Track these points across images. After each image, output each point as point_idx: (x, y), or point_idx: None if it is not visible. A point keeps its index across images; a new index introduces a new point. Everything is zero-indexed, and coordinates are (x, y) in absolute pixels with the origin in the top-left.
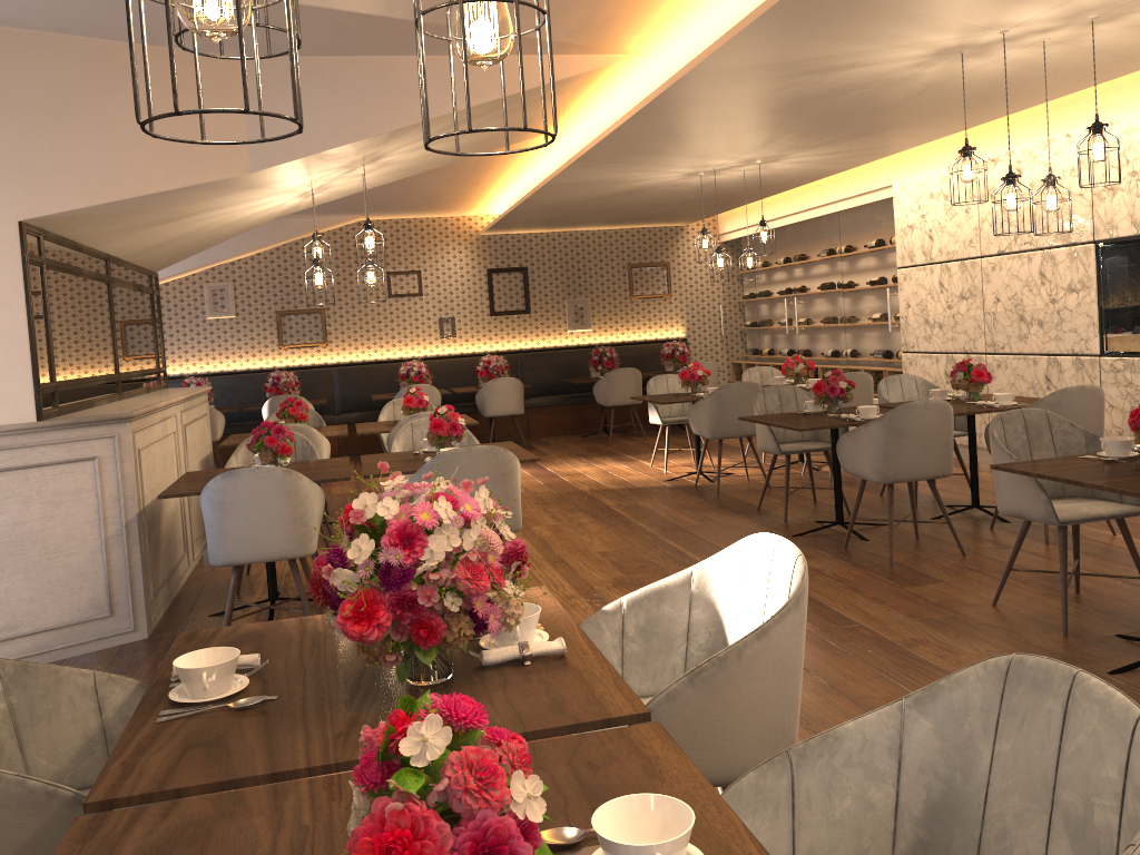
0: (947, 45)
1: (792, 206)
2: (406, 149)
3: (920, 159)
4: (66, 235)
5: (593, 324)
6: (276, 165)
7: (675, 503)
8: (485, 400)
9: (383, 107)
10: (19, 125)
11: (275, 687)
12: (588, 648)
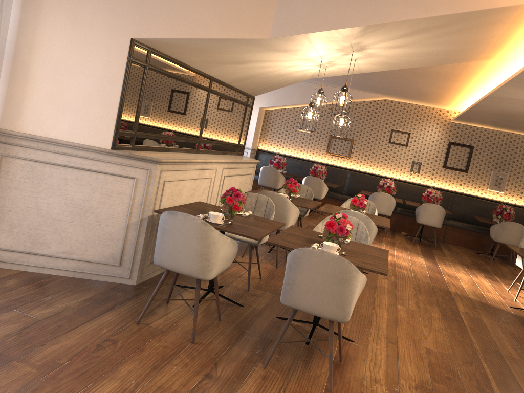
0: None
1: None
2: (382, 46)
3: None
4: (174, 57)
5: (506, 190)
6: (285, 36)
7: (508, 329)
8: (419, 213)
9: (362, 9)
10: None
11: None
12: None
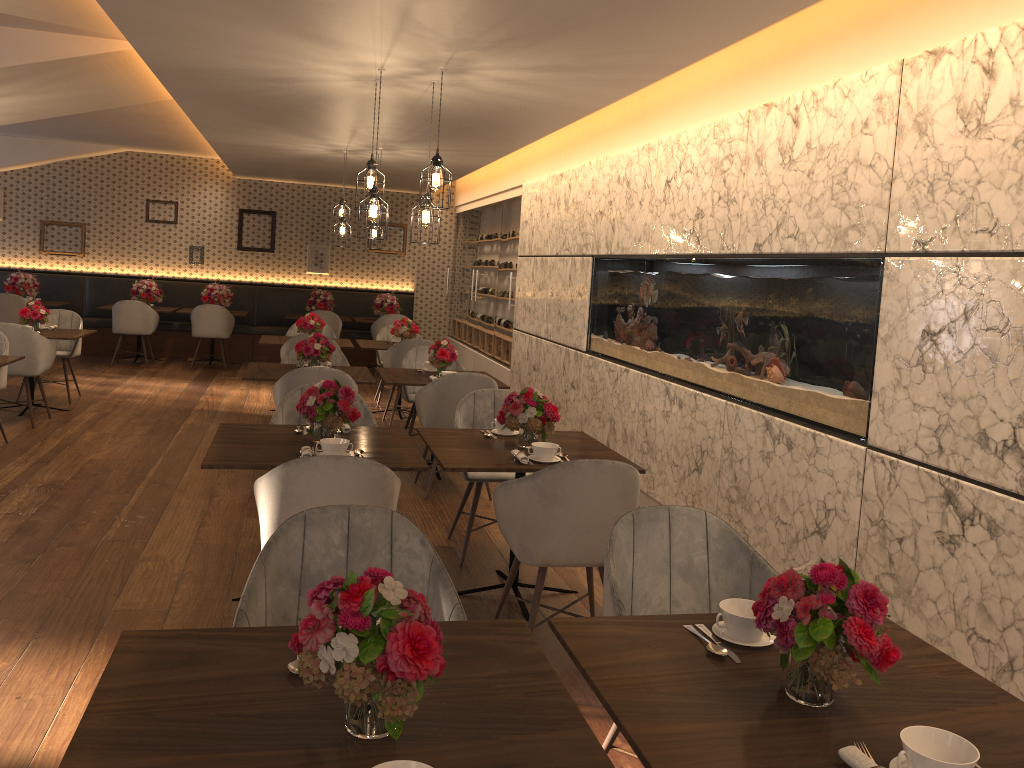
0: (351, 74)
1: (485, 190)
2: None
3: (536, 165)
4: None
5: (331, 269)
6: None
7: None
8: (193, 322)
9: None
10: None
11: None
12: None
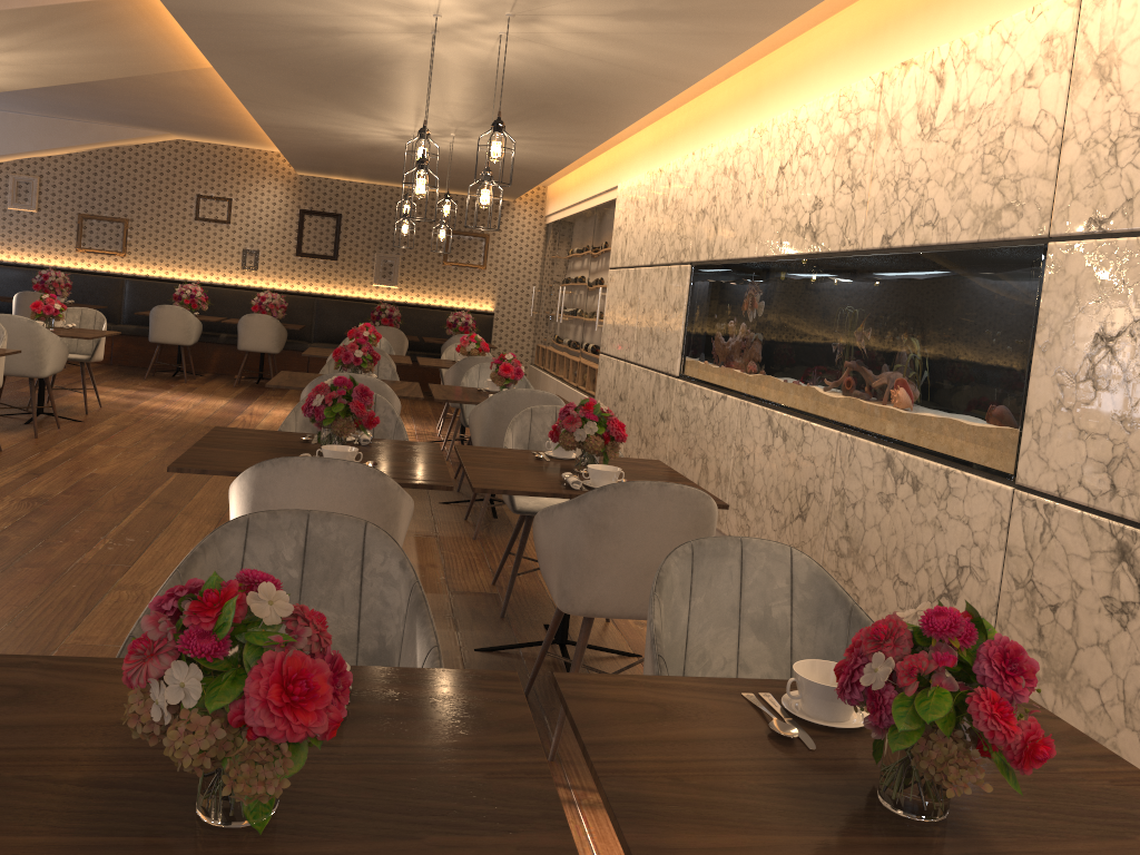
0: (403, 22)
1: (577, 195)
2: None
3: (634, 162)
4: None
5: (401, 282)
6: None
7: None
8: (240, 333)
9: None
10: None
11: None
12: None
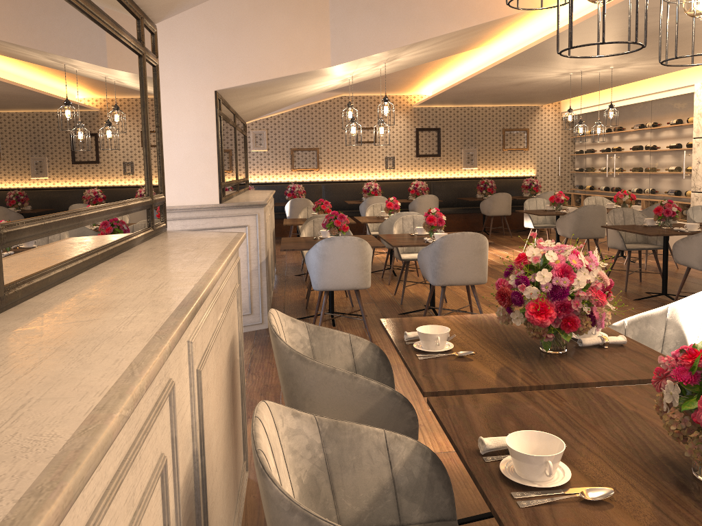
0: None
1: (617, 96)
2: (410, 54)
3: None
4: (226, 99)
5: (478, 165)
6: (346, 62)
7: None
8: (416, 207)
9: (408, 29)
10: (217, 36)
11: (467, 348)
12: (634, 342)
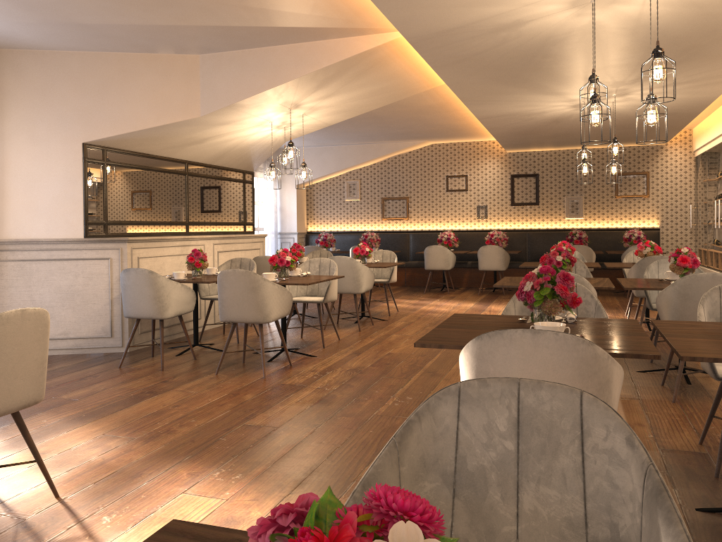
0: None
1: (721, 128)
2: (312, 99)
3: None
4: (133, 150)
5: (585, 214)
6: (212, 111)
7: None
8: (479, 259)
9: (265, 76)
10: (86, 97)
11: None
12: None
